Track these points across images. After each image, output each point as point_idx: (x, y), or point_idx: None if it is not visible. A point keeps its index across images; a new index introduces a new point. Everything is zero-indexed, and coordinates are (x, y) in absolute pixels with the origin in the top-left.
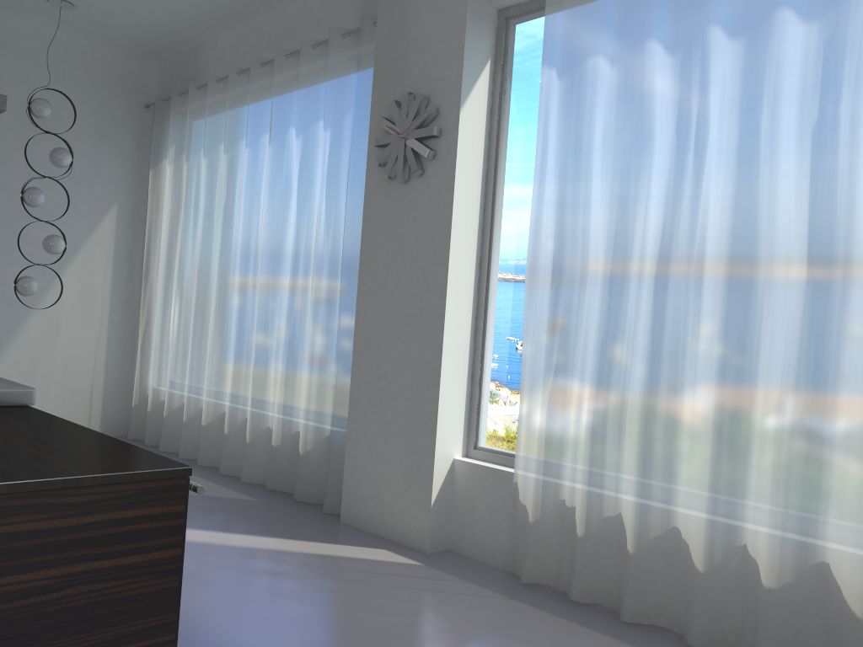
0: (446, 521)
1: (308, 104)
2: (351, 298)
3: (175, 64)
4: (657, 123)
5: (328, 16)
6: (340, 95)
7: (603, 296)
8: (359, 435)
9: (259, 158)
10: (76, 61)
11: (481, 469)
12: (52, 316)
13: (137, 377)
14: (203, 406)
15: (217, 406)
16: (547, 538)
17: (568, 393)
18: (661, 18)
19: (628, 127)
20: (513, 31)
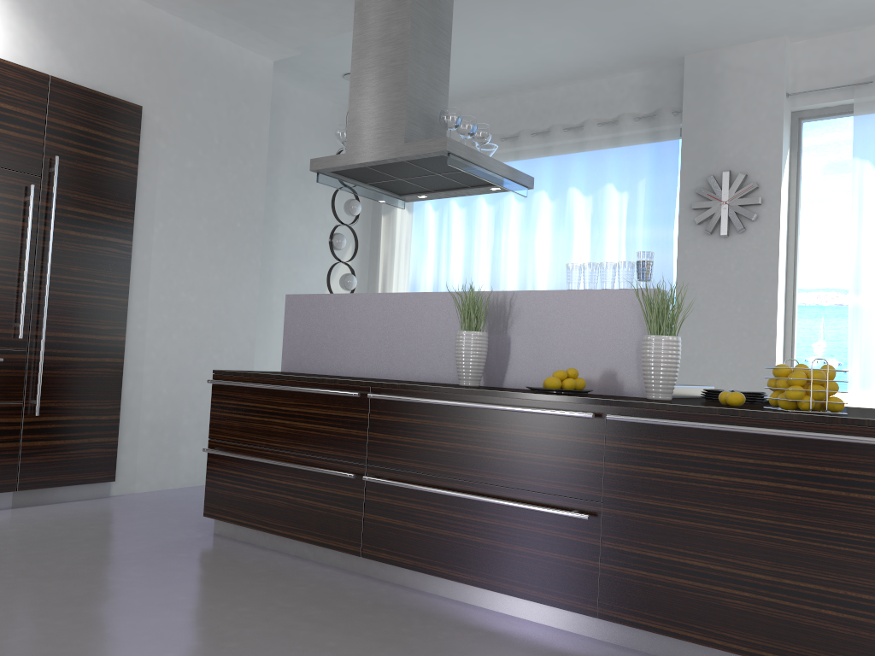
0: None
1: (595, 170)
2: None
3: None
4: None
5: (606, 101)
6: (633, 166)
7: None
8: None
9: (533, 211)
10: (328, 121)
11: None
12: None
13: None
14: None
15: None
16: None
17: None
18: None
19: None
20: (805, 128)
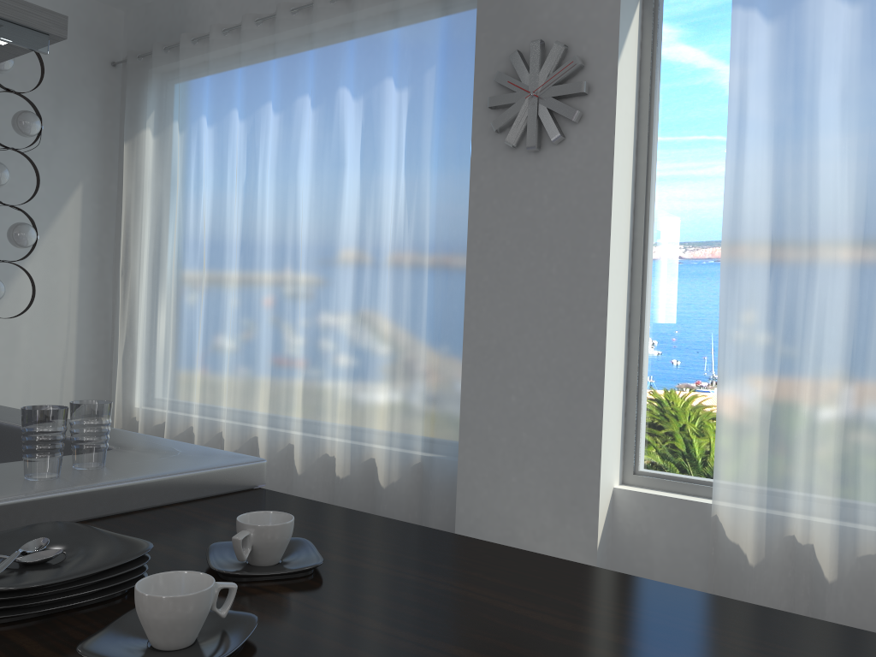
0: (608, 564)
1: (369, 58)
2: (452, 296)
3: (152, 12)
4: None
5: None
6: (418, 47)
7: (853, 287)
8: (478, 464)
9: (294, 126)
10: None
11: (657, 500)
12: (9, 325)
13: (119, 397)
14: (225, 431)
15: (245, 430)
16: (773, 584)
17: (794, 406)
18: None
19: None
20: None
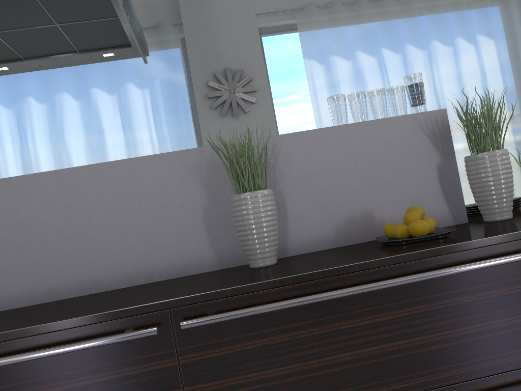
0: None
1: (114, 72)
2: None
3: None
4: (369, 85)
5: None
6: (148, 67)
7: None
8: None
9: (57, 111)
10: None
11: None
12: None
13: None
14: None
15: None
16: None
17: None
18: (362, 43)
19: (360, 86)
20: (264, 40)
